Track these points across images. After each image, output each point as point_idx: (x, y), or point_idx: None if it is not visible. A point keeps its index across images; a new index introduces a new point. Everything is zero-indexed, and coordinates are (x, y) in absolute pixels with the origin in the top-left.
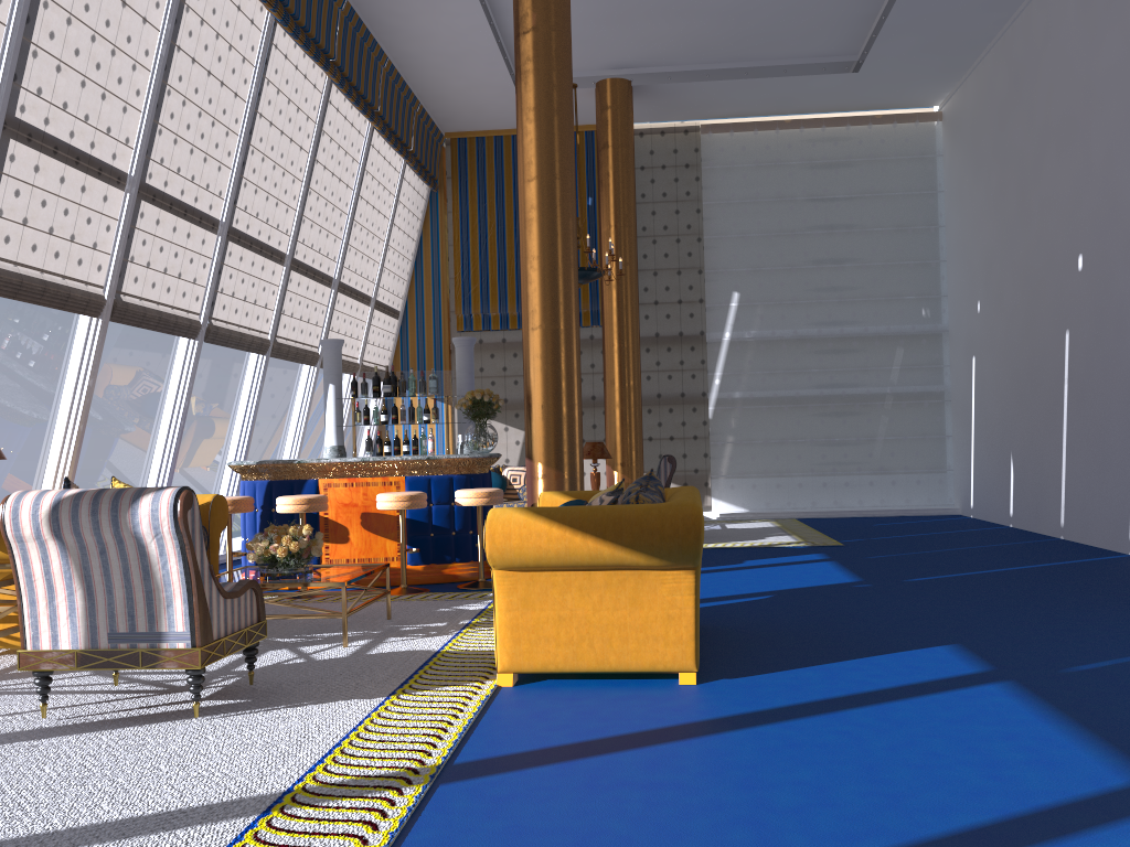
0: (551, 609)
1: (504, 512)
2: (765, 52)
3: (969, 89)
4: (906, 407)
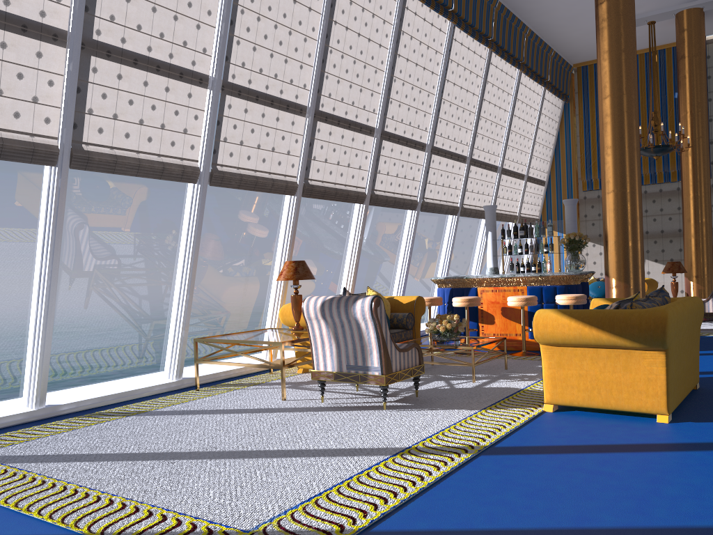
0: (574, 369)
1: (545, 311)
2: None
3: None
4: None
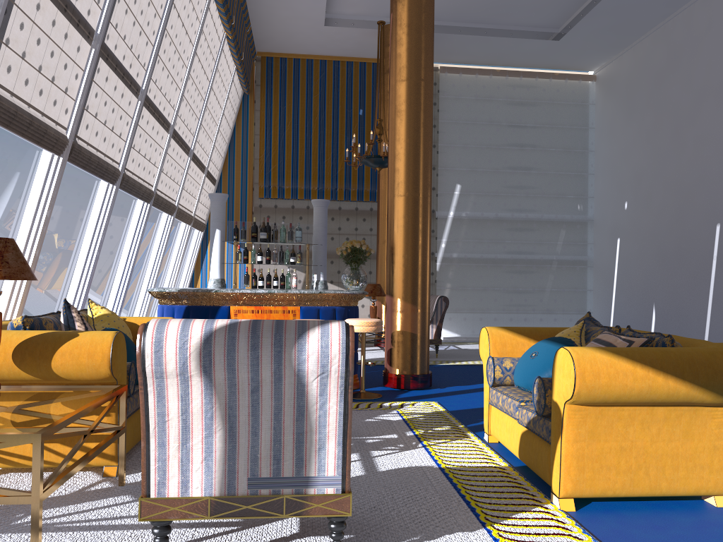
0: (614, 440)
1: (585, 351)
2: (501, 18)
3: (625, 61)
4: (565, 269)
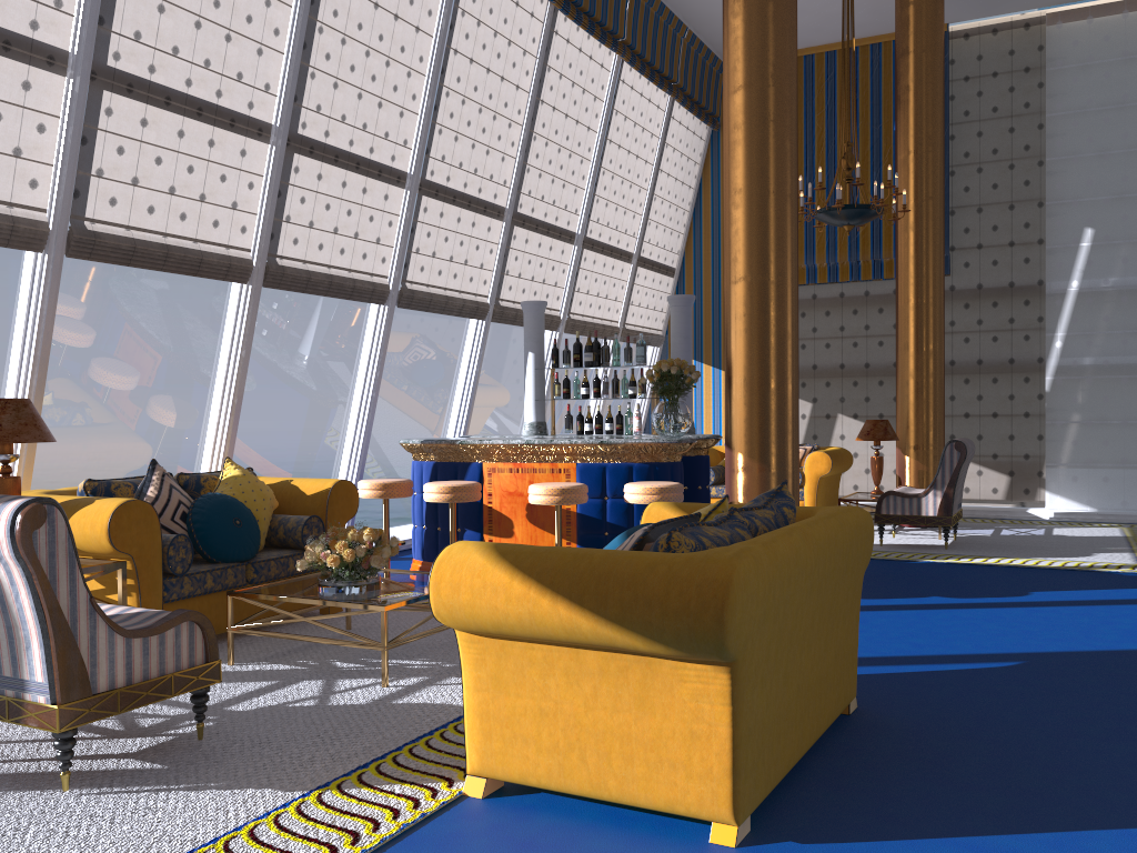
0: (529, 696)
1: (463, 550)
2: None
3: None
4: None
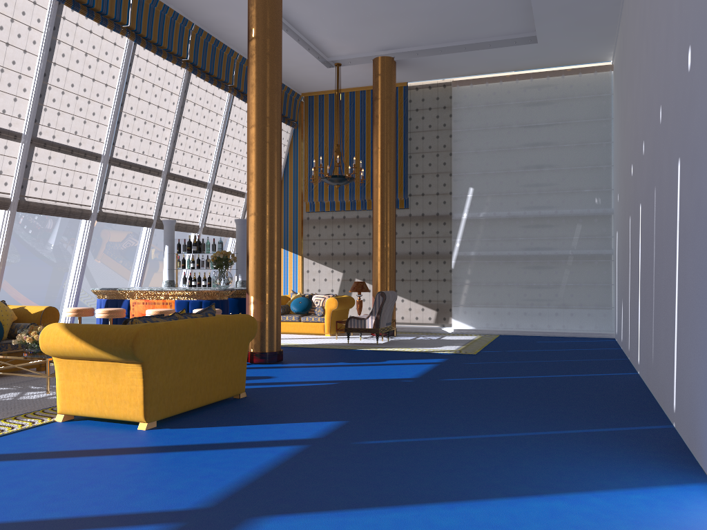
0: (78, 380)
1: (54, 325)
2: (473, 34)
3: (617, 50)
4: (582, 264)
